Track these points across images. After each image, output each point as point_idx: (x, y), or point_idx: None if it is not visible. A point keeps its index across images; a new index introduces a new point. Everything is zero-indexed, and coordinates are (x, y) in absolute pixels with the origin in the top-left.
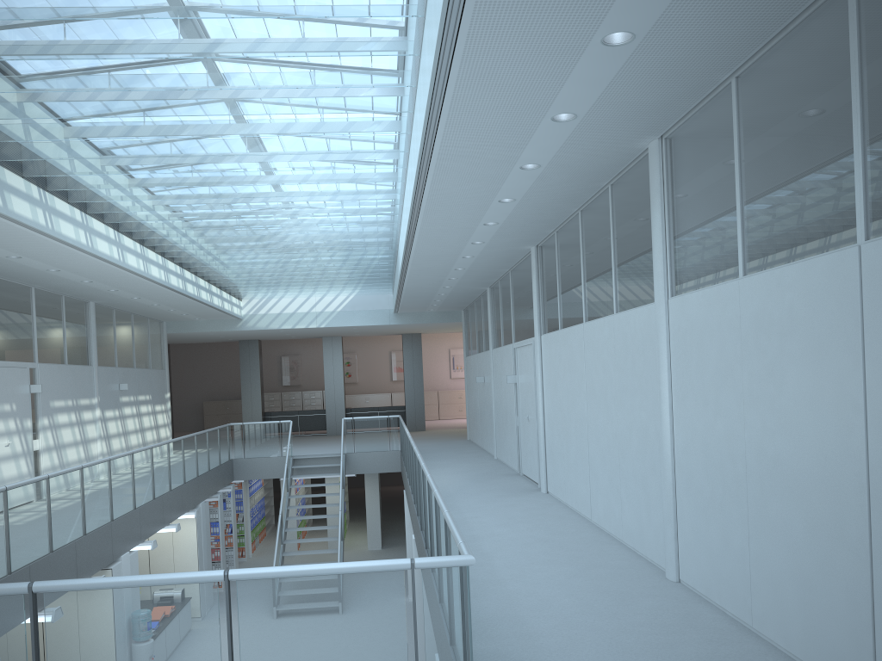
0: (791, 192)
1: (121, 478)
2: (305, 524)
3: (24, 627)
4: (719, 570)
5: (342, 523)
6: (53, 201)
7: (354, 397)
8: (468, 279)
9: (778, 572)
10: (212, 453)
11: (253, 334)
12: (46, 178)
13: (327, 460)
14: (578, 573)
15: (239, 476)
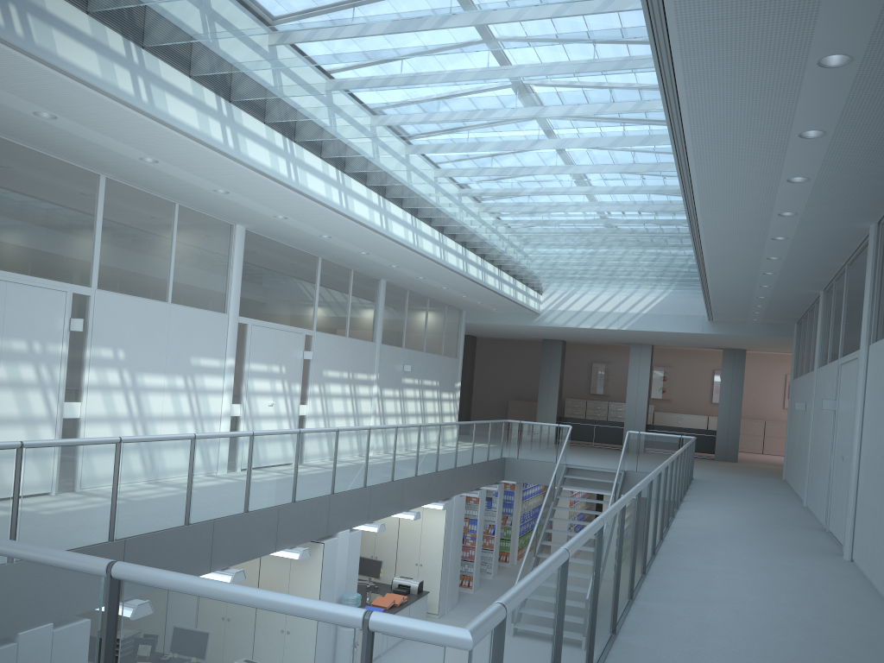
0: None
1: (351, 452)
2: None
3: None
4: None
5: None
6: (302, 154)
7: (665, 415)
8: (790, 275)
9: None
10: (478, 446)
11: (553, 332)
12: (295, 128)
13: (604, 474)
14: None
15: (510, 476)
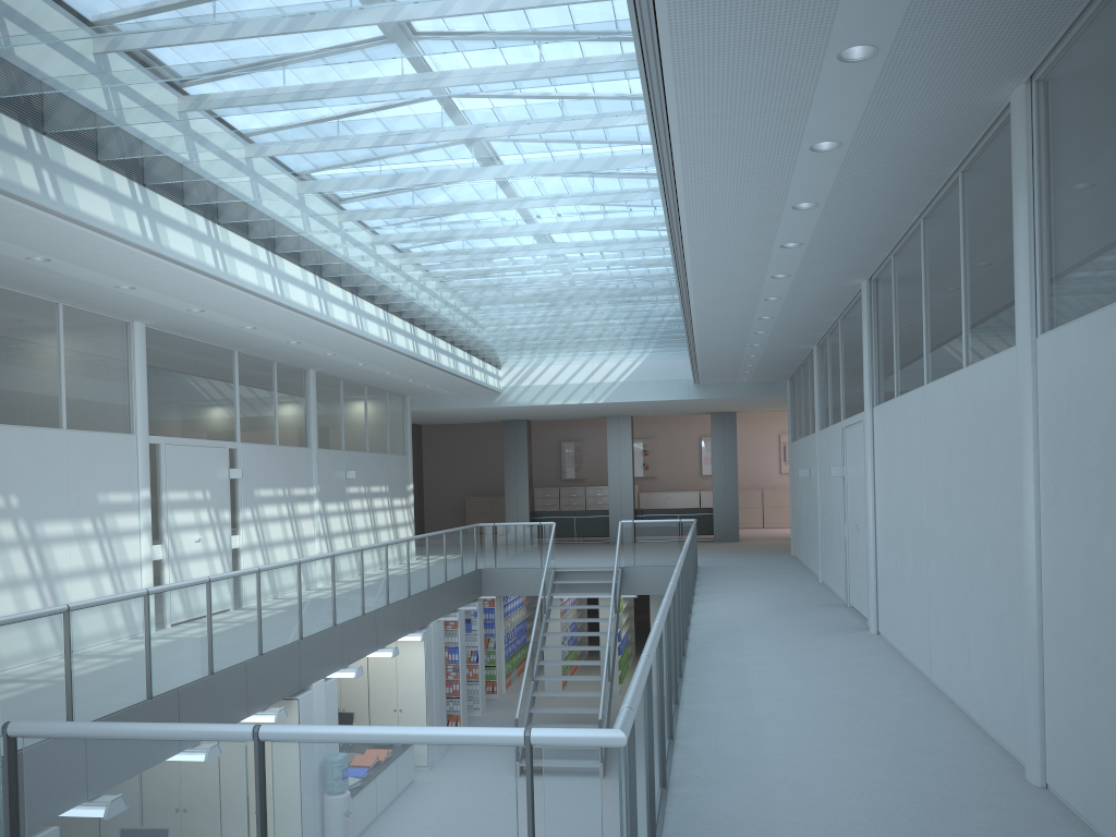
0: None
1: (316, 587)
2: (575, 656)
3: None
4: (1105, 778)
5: (611, 659)
6: (227, 237)
7: (651, 495)
8: (783, 333)
9: None
10: (451, 560)
11: (517, 412)
12: (218, 208)
13: (599, 574)
14: (884, 759)
15: (489, 591)
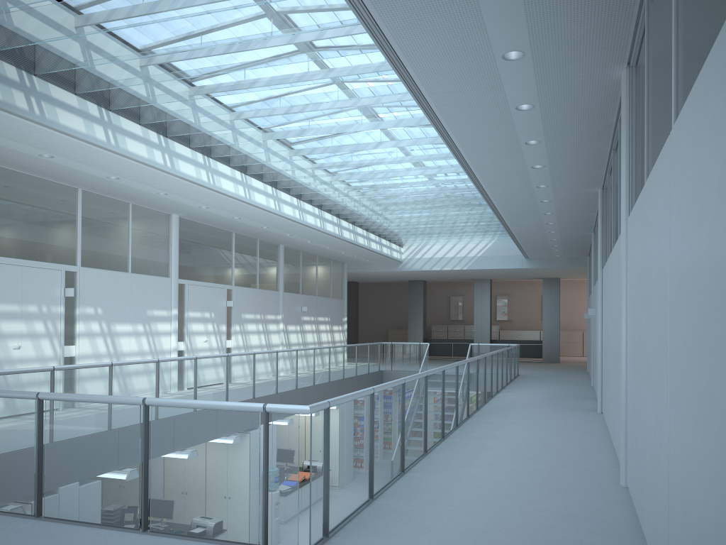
0: (659, 94)
1: (265, 369)
2: None
3: (34, 421)
4: (635, 473)
5: None
6: (216, 165)
7: (507, 332)
8: (566, 224)
9: (647, 471)
10: (360, 362)
11: (414, 275)
12: (211, 149)
13: None
14: (543, 469)
15: None
